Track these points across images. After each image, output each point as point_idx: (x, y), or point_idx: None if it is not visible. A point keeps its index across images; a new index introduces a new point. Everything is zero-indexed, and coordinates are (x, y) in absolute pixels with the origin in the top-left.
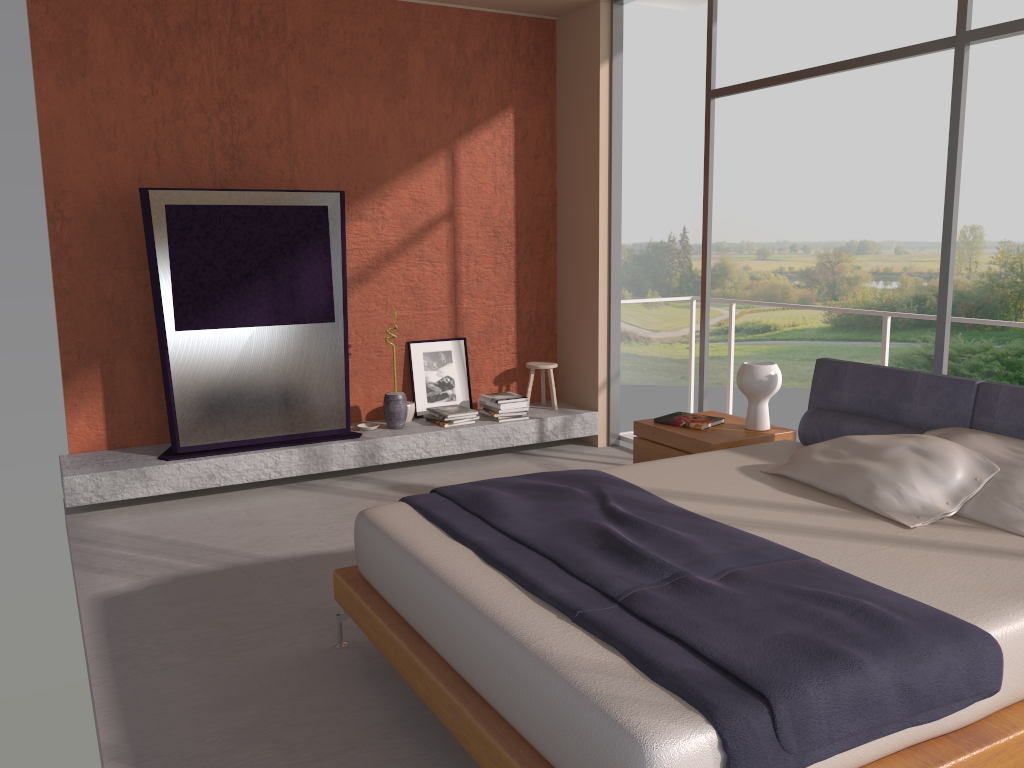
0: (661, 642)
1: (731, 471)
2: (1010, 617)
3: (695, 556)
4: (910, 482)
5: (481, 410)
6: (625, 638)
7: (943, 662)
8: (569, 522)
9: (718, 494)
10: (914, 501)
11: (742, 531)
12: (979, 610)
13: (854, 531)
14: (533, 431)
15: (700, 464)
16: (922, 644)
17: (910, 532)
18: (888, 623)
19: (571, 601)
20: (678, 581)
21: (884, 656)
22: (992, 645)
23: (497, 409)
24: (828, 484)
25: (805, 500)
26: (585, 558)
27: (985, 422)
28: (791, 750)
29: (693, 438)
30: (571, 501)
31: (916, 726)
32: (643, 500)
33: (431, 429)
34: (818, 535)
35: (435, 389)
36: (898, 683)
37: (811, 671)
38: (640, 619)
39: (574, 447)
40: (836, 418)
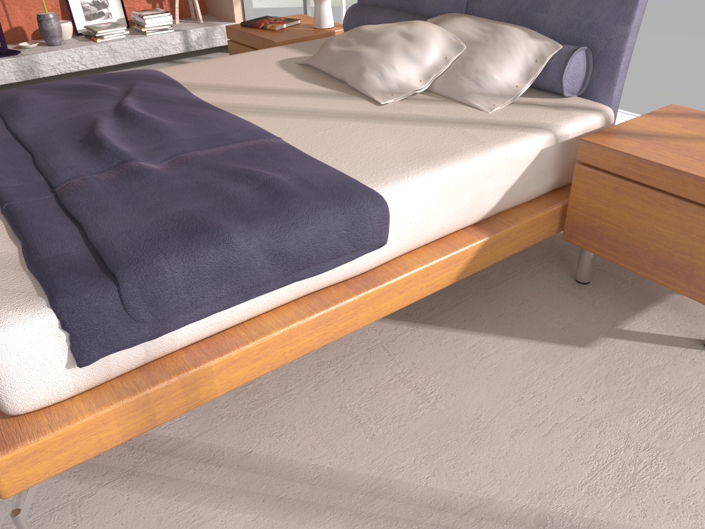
0: (62, 229)
1: (271, 64)
2: (408, 179)
3: (162, 143)
4: (392, 64)
5: (135, 26)
6: (27, 228)
7: (321, 226)
8: (76, 118)
9: (242, 85)
10: (393, 81)
11: (233, 117)
12: (385, 175)
13: (332, 110)
14: (179, 42)
15: (249, 60)
16: (304, 212)
17: (379, 108)
18: (283, 194)
19: (9, 194)
20: (122, 168)
21: (258, 227)
22: (377, 206)
23: (144, 24)
24: (334, 70)
25: (313, 86)
26: (58, 151)
27: (476, 7)
28: (145, 320)
29: (263, 38)
30: (96, 99)
31: (306, 280)
32: (166, 94)
33: (85, 44)
34: (299, 116)
35: (91, 9)
36: (267, 250)
37: (175, 248)
38: (64, 207)
39: (220, 55)
40: (368, 12)
